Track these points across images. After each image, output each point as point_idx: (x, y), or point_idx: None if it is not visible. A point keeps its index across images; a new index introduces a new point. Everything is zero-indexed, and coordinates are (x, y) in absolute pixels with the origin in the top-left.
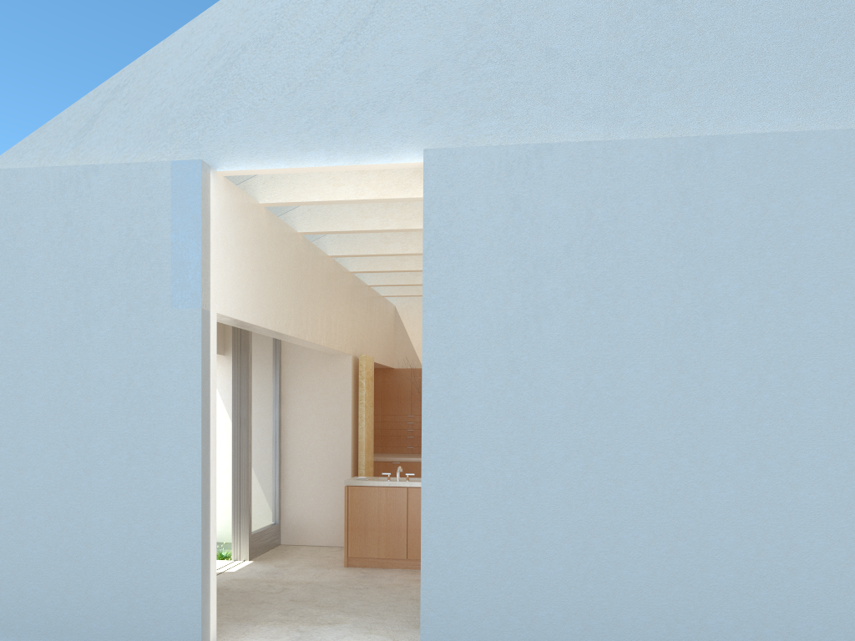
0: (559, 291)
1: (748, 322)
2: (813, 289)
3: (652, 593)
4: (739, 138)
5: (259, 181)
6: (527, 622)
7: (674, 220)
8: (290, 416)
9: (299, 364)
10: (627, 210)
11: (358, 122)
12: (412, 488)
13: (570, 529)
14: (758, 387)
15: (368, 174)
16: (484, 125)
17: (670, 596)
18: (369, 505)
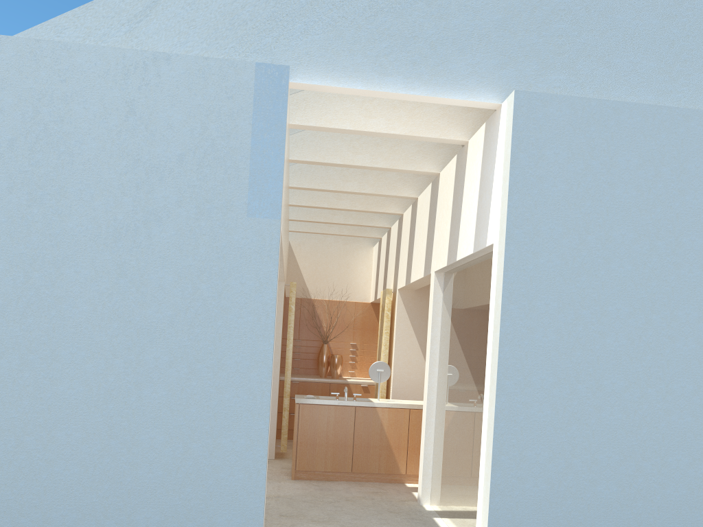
0: (627, 237)
1: None
2: None
3: (689, 510)
4: None
5: (290, 102)
6: None
7: None
8: None
9: None
10: (687, 171)
11: (437, 55)
12: (359, 407)
13: (625, 453)
14: None
15: (399, 111)
16: (553, 78)
17: (702, 512)
18: (318, 422)
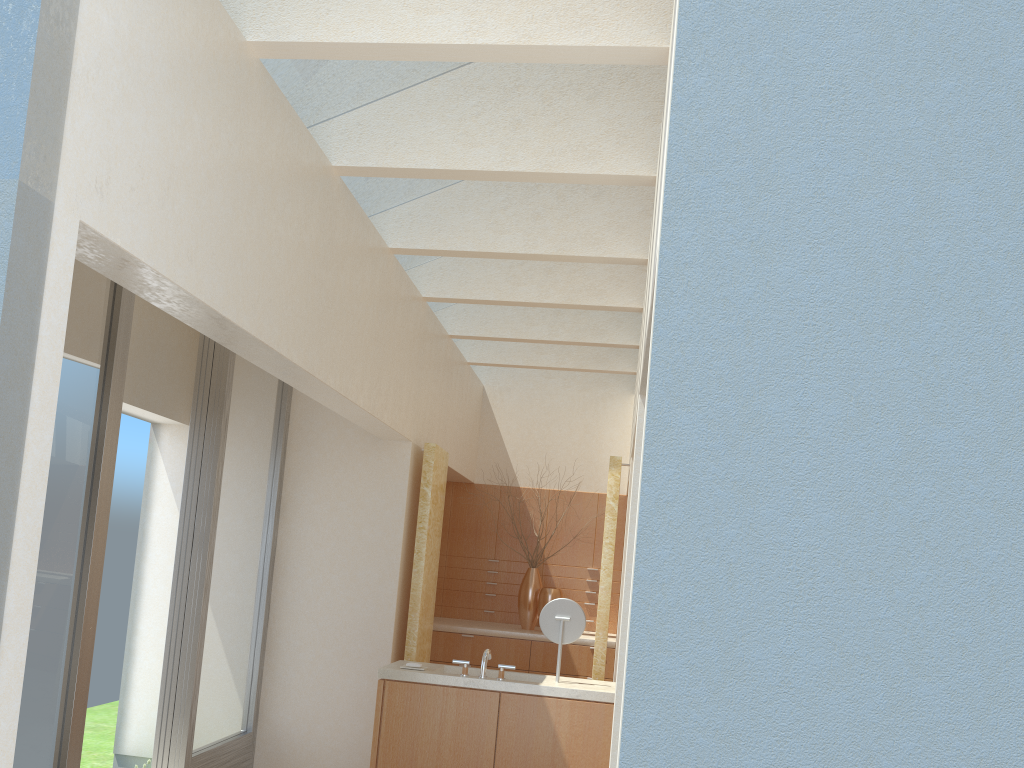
0: None
1: None
2: None
3: None
4: None
5: None
6: None
7: None
8: (292, 540)
9: (318, 450)
10: None
11: None
12: (508, 695)
13: None
14: None
15: None
16: None
17: None
18: (423, 721)
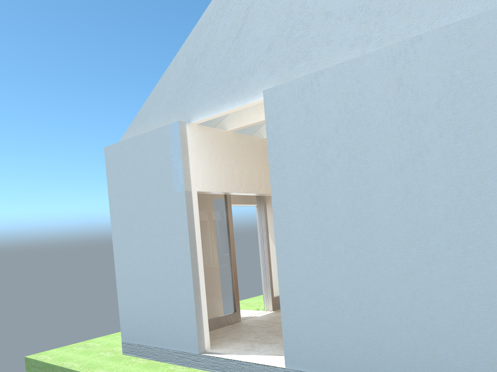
0: (334, 155)
1: (447, 154)
2: (492, 123)
3: (401, 333)
4: (431, 34)
5: (226, 119)
6: (333, 346)
7: (394, 98)
8: None
9: None
10: (366, 98)
11: (242, 83)
12: None
13: (351, 293)
14: (458, 197)
15: None
16: (298, 67)
17: (412, 335)
18: None
